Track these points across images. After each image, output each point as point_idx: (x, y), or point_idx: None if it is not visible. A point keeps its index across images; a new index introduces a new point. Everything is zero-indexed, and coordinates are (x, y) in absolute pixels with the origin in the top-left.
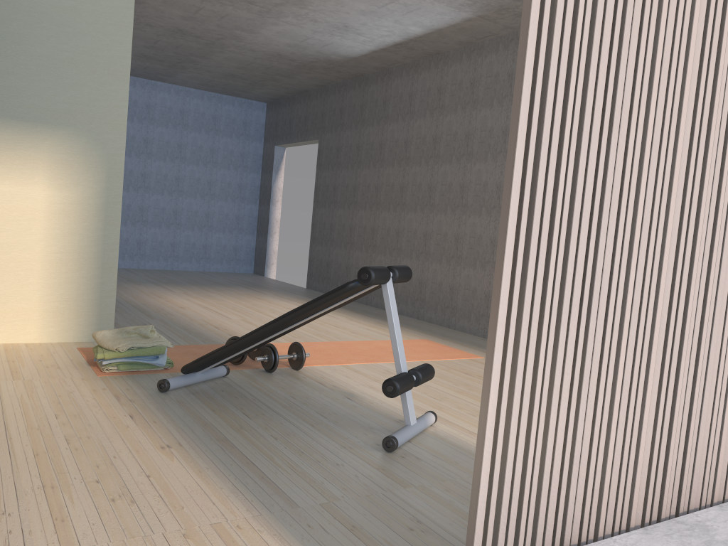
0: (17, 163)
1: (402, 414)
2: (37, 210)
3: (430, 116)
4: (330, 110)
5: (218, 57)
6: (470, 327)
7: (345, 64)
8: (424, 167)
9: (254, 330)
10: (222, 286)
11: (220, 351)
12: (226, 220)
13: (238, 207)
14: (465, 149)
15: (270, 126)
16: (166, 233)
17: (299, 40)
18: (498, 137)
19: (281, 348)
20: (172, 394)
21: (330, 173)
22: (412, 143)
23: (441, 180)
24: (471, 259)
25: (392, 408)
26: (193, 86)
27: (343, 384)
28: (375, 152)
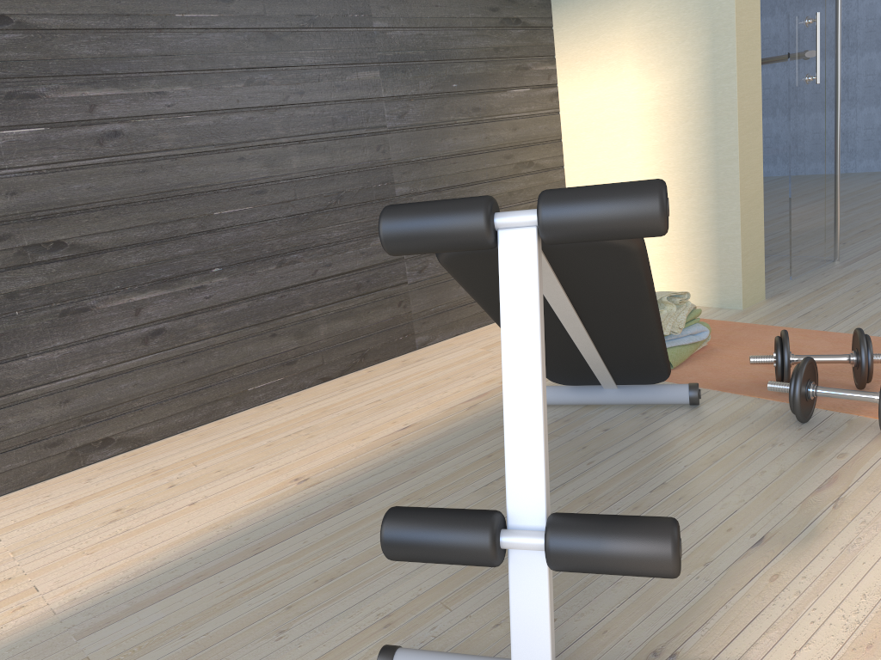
0: (602, 55)
1: (737, 649)
2: (629, 115)
3: None
4: None
5: None
6: None
7: None
8: None
9: None
10: None
11: None
12: None
13: None
14: None
15: None
16: None
17: None
18: None
19: None
20: None
21: None
22: None
23: None
24: None
25: (777, 620)
26: None
27: None
28: None
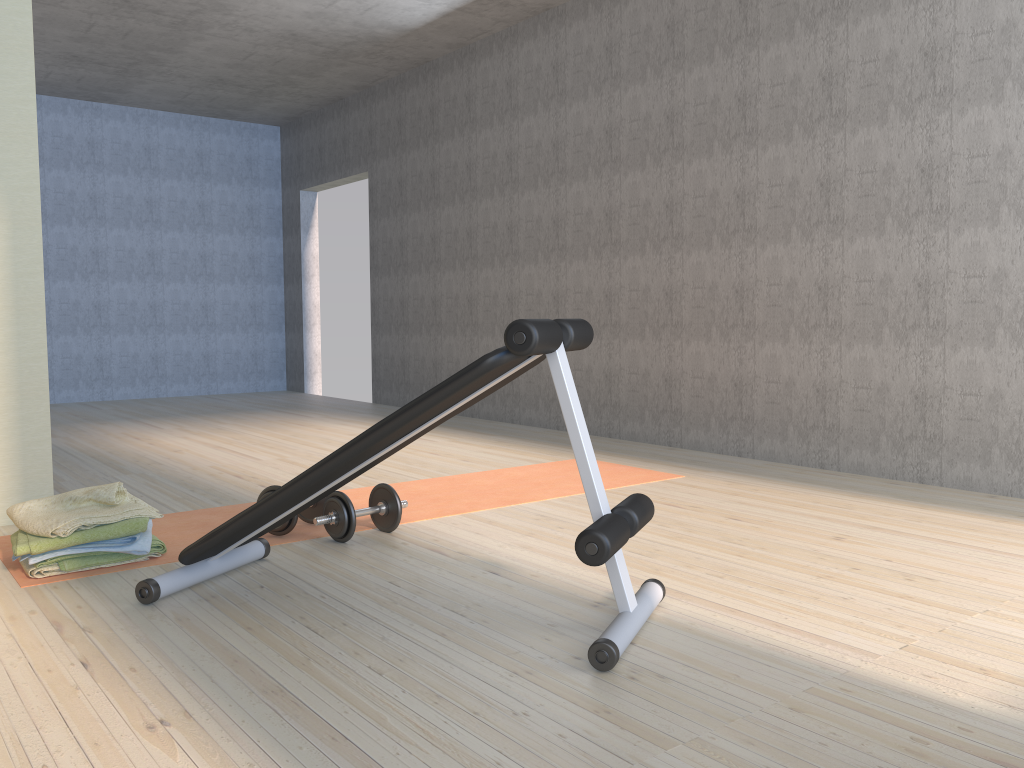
0: None
1: (597, 591)
2: None
3: (544, 110)
4: (381, 123)
5: (195, 48)
6: (645, 432)
7: (401, 43)
8: (543, 191)
9: (312, 468)
10: (240, 413)
11: (250, 515)
12: (235, 313)
13: (252, 290)
14: (607, 154)
15: (289, 161)
16: (141, 341)
17: (324, 3)
18: (661, 127)
19: (353, 498)
20: (166, 605)
21: (392, 220)
22: (520, 157)
23: (574, 208)
24: (636, 324)
25: (575, 581)
26: (160, 107)
27: (476, 547)
28: (461, 178)
